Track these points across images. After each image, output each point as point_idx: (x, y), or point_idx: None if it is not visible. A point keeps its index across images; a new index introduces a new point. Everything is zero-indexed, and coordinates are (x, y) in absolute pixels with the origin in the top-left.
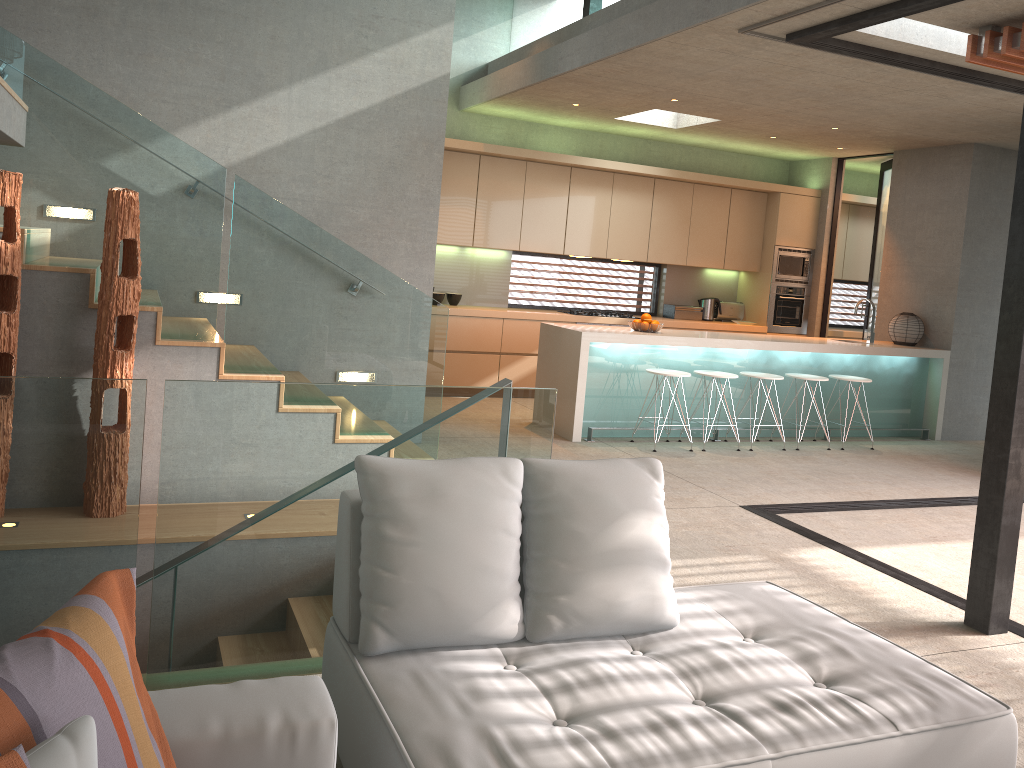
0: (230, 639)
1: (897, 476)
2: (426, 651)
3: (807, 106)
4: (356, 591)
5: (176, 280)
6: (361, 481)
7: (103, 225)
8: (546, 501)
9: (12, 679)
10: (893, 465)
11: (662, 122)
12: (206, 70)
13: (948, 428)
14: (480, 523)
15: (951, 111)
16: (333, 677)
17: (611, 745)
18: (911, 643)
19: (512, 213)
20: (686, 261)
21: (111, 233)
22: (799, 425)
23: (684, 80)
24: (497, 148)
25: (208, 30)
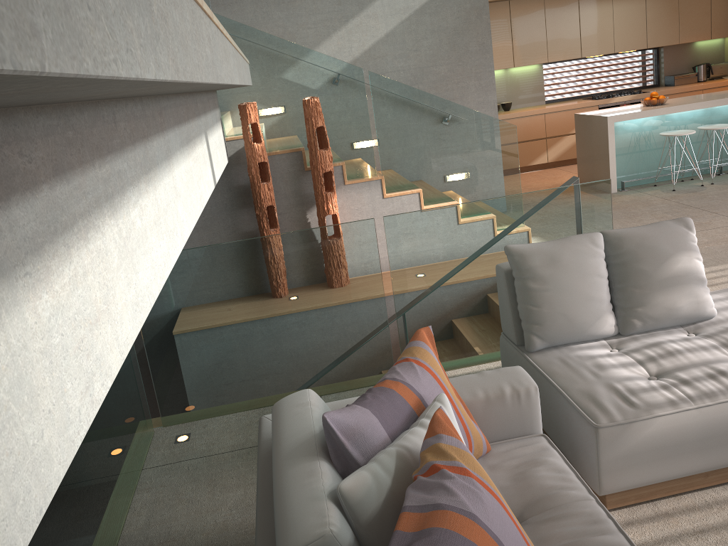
0: (442, 348)
1: None
2: (563, 346)
3: None
4: (516, 318)
5: (348, 144)
6: (510, 260)
7: (301, 120)
8: (620, 254)
9: (406, 380)
10: None
11: None
12: (328, 0)
13: None
14: (583, 273)
15: None
16: (511, 364)
17: (686, 388)
18: None
19: (539, 37)
20: (679, 40)
21: (309, 125)
22: None
23: None
24: None
25: None
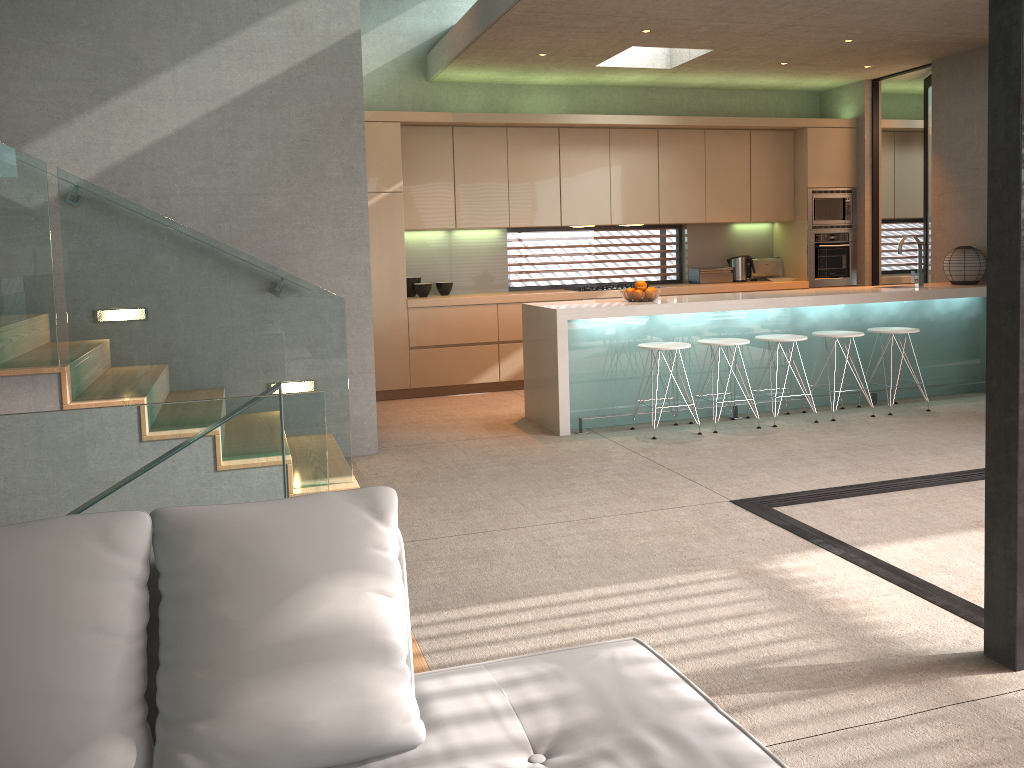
0: None
1: (950, 442)
2: None
3: (801, 15)
4: None
5: (1, 299)
6: None
7: None
8: (181, 573)
9: None
10: (949, 429)
11: (653, 63)
12: (73, 60)
13: None
14: (44, 623)
15: None
16: None
17: None
18: (896, 694)
19: (497, 186)
20: (705, 218)
21: None
22: (833, 391)
23: (641, 2)
24: (468, 116)
25: (70, 15)
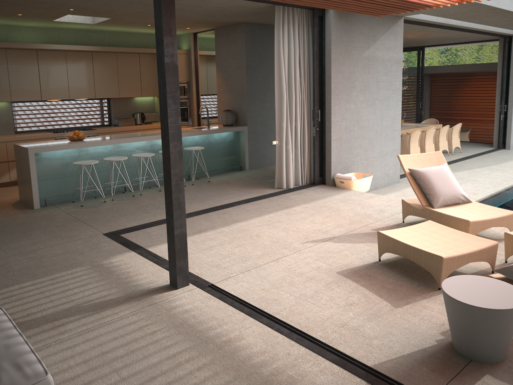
0: None
1: (209, 196)
2: None
3: (145, 9)
4: None
5: None
6: None
7: None
8: None
9: None
10: (212, 189)
11: (85, 21)
12: None
13: (252, 163)
14: None
15: (216, 8)
16: None
17: None
18: (129, 306)
19: (2, 80)
20: (119, 95)
21: None
22: None
23: None
24: None
25: None
